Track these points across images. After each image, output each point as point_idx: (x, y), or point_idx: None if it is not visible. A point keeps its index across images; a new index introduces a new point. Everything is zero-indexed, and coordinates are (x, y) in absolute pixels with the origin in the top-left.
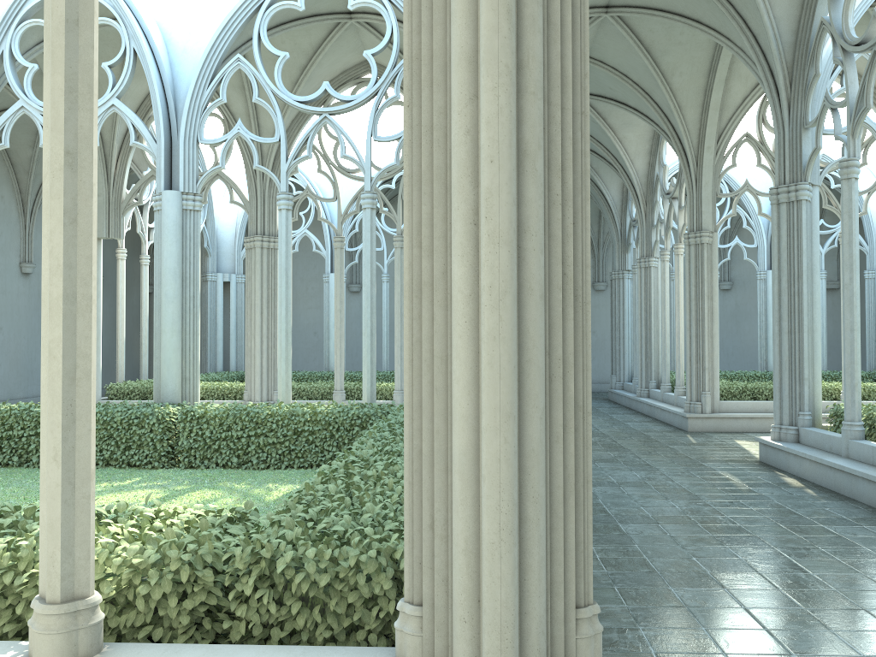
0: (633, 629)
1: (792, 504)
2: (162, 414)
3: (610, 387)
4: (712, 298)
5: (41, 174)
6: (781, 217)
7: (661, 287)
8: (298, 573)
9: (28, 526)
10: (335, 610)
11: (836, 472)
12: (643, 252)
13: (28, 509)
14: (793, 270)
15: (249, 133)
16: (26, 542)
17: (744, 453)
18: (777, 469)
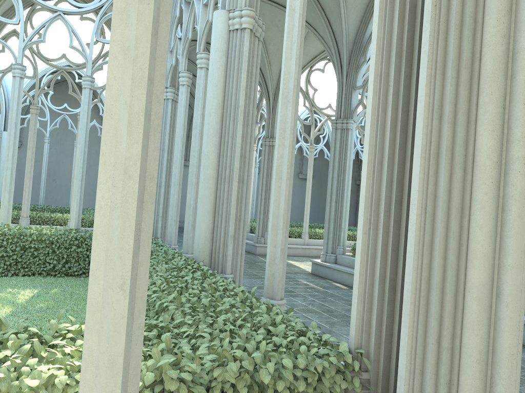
0: None
1: None
2: None
3: None
4: None
5: None
6: (337, 137)
7: None
8: (277, 382)
9: None
10: None
11: None
12: None
13: None
14: (341, 167)
15: None
16: (2, 375)
17: (299, 268)
18: (325, 278)
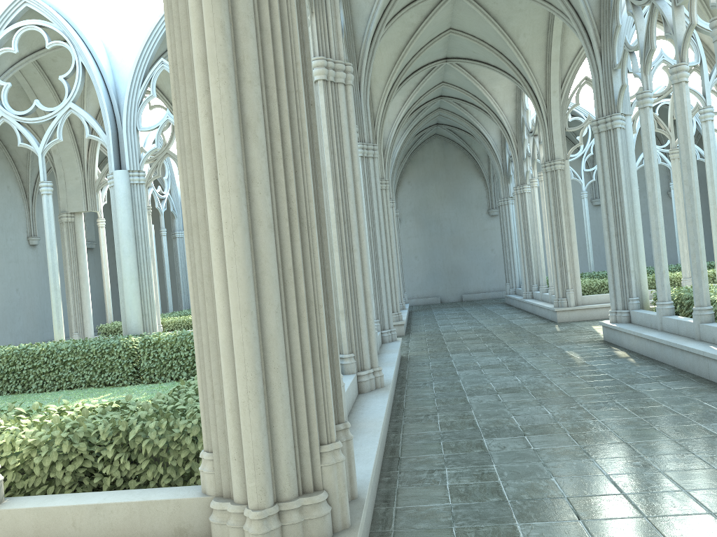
0: (440, 469)
1: (612, 370)
2: (126, 343)
3: (506, 293)
4: (568, 213)
5: (37, 166)
6: (602, 143)
7: (533, 208)
8: (145, 440)
9: None
10: (171, 463)
11: (651, 343)
12: (518, 181)
13: None
14: (615, 185)
15: None
16: None
17: (594, 335)
18: (614, 345)
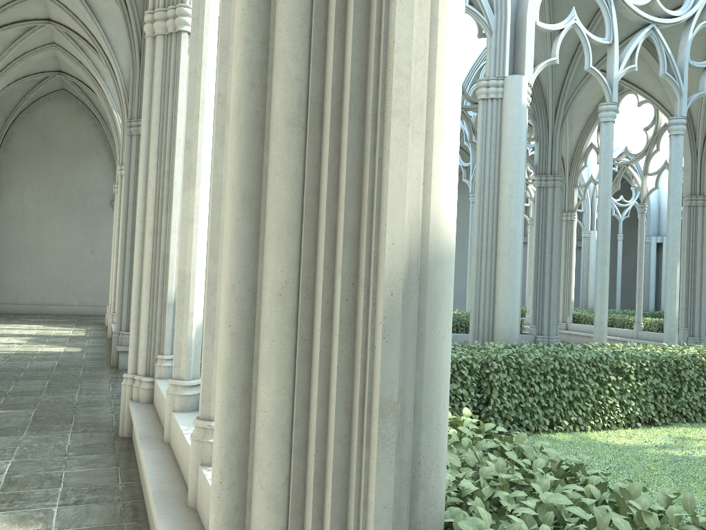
0: None
1: None
2: None
3: None
4: None
5: None
6: None
7: None
8: None
9: None
10: None
11: None
12: None
13: None
14: None
15: (461, 162)
16: None
17: None
18: None
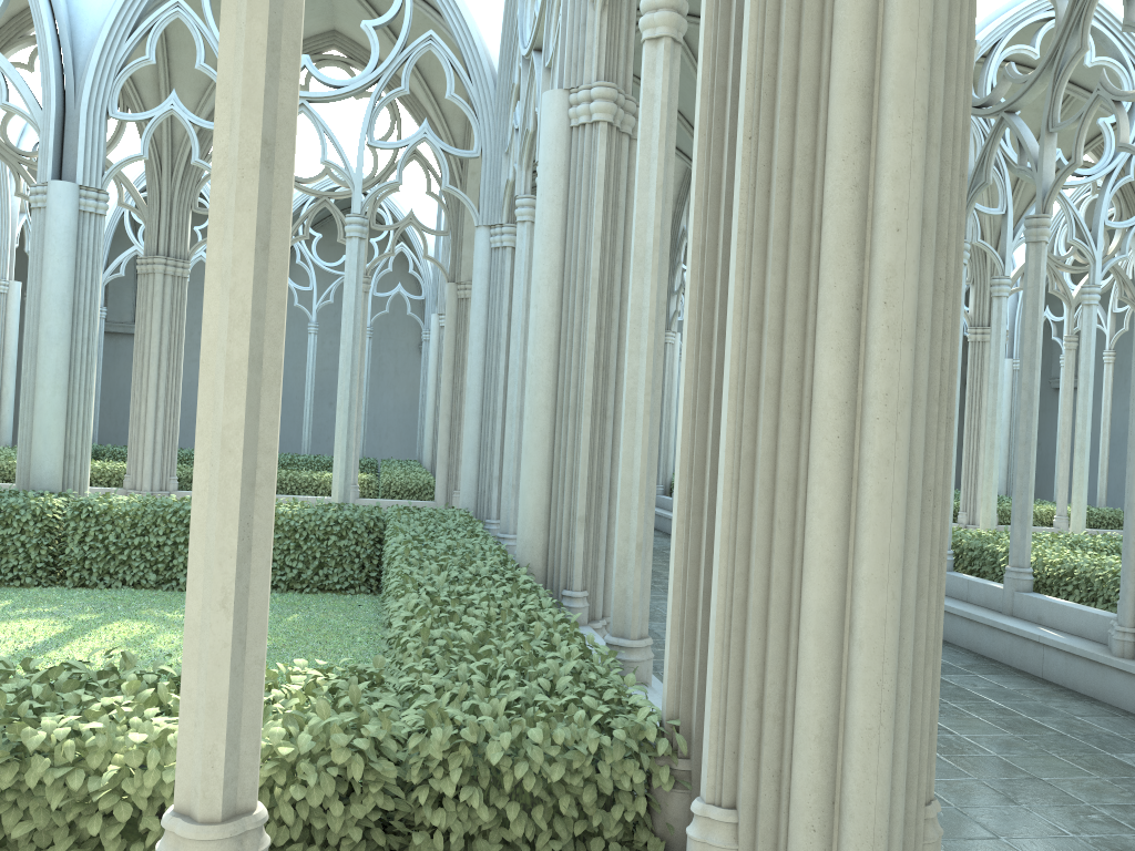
0: None
1: None
2: (40, 508)
3: None
4: None
5: None
6: None
7: None
8: (518, 763)
9: (67, 696)
10: (570, 813)
11: None
12: None
13: (55, 669)
14: None
15: (188, 112)
16: (101, 725)
17: None
18: None
